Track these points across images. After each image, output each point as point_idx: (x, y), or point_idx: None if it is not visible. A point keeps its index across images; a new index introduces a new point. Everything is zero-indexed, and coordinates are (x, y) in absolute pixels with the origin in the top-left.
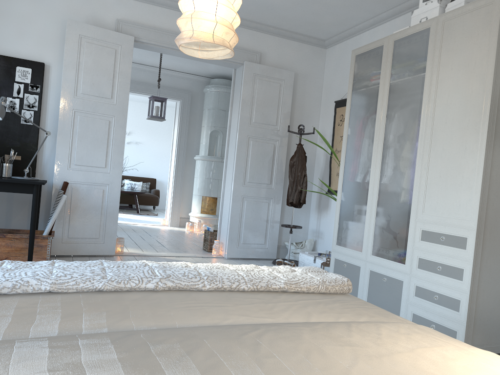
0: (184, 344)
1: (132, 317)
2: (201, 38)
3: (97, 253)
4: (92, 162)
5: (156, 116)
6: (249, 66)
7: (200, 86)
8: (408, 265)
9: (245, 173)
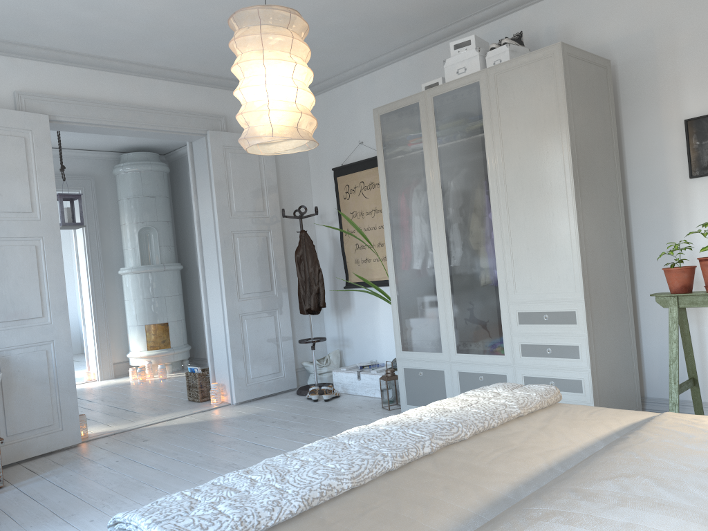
0: (634, 481)
1: (476, 484)
2: (287, 135)
3: (56, 447)
4: (22, 312)
5: (70, 223)
6: (215, 137)
7: (105, 165)
8: (509, 355)
9: (238, 283)
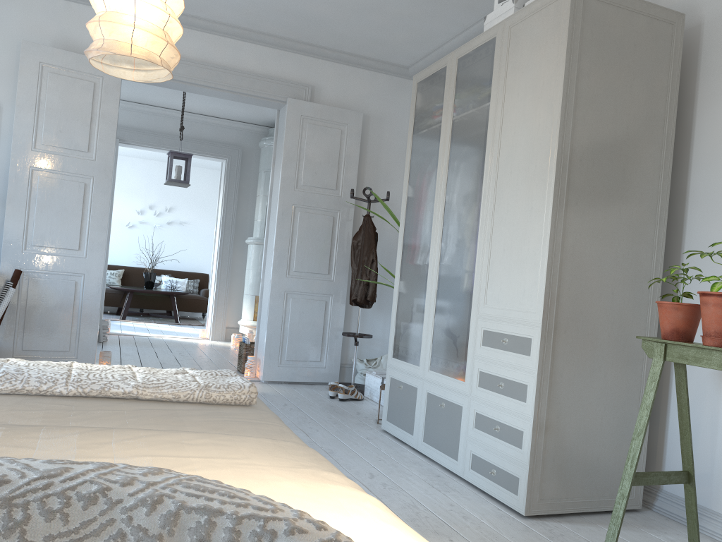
0: None
1: None
2: (113, 50)
3: None
4: (59, 242)
5: (175, 180)
6: (294, 105)
7: (255, 138)
8: (468, 382)
9: (290, 258)
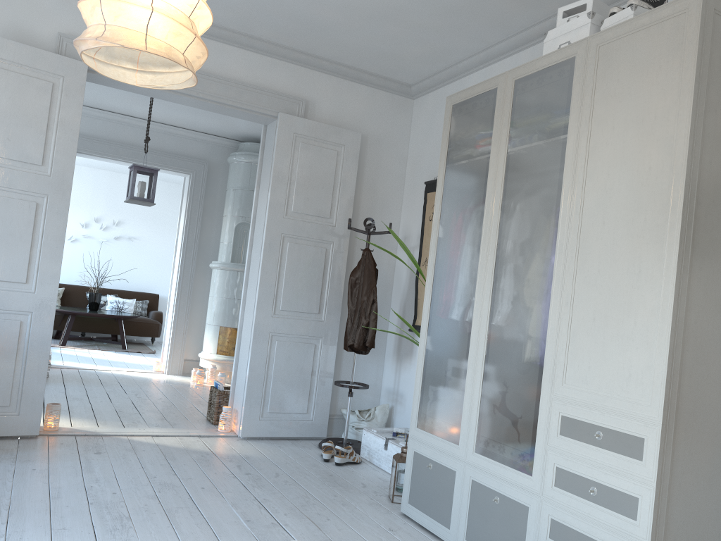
0: None
1: None
2: (120, 40)
3: (5, 433)
4: (2, 273)
5: (138, 197)
6: (286, 121)
7: (223, 153)
8: (538, 478)
9: (276, 295)
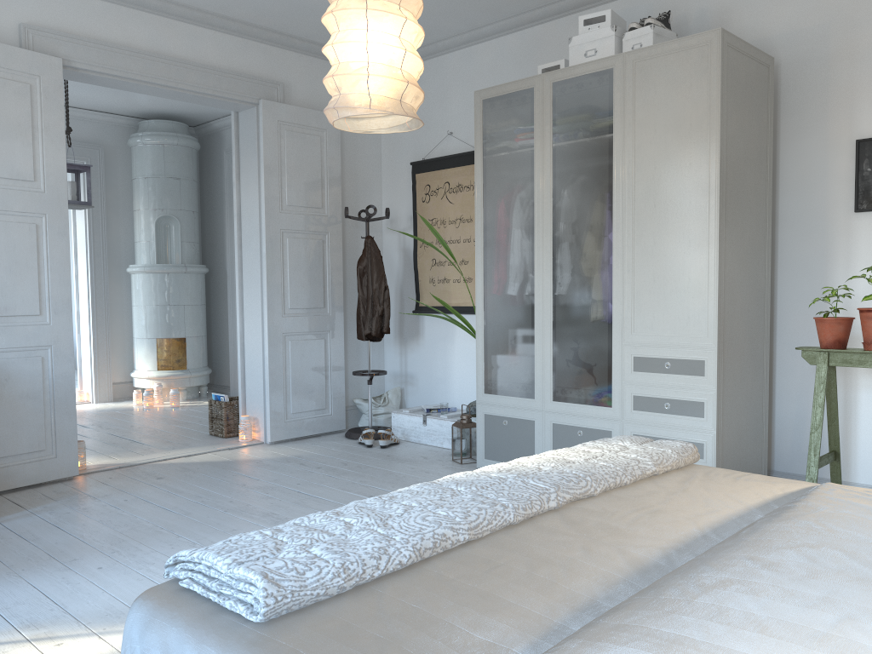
0: (820, 552)
1: (619, 546)
2: (389, 108)
3: (47, 478)
4: (15, 307)
5: (74, 201)
6: (269, 108)
7: (118, 133)
8: (618, 407)
9: (283, 294)
